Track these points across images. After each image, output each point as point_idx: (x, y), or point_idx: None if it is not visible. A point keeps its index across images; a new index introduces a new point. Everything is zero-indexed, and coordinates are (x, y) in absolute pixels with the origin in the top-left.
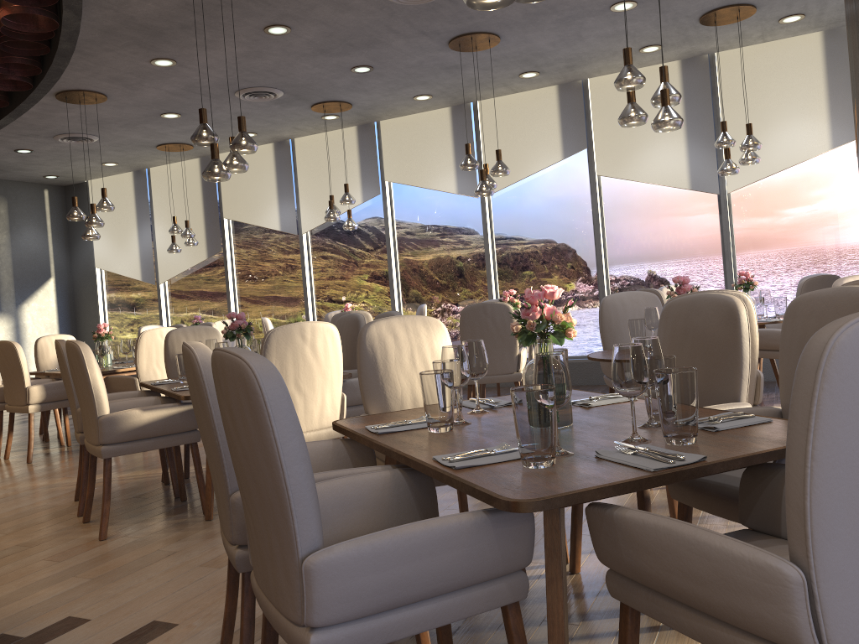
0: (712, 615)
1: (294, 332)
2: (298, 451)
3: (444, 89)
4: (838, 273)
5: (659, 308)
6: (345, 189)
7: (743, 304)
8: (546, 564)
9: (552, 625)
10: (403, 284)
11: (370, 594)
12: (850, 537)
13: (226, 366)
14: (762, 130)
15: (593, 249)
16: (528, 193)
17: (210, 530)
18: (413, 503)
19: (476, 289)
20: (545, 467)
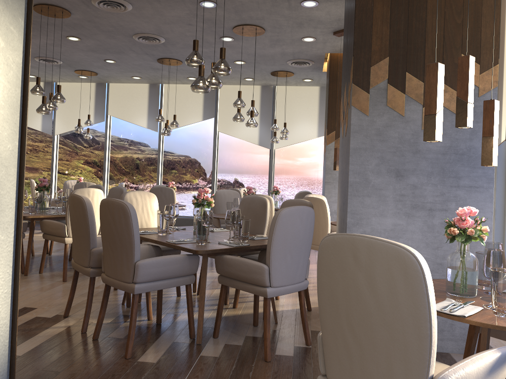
0: (246, 281)
1: (85, 192)
2: (138, 231)
3: (148, 76)
4: (314, 191)
5: (239, 198)
6: (88, 117)
7: (269, 201)
8: (201, 272)
9: (201, 290)
10: (110, 170)
11: (153, 274)
12: (279, 259)
13: (115, 204)
14: (291, 124)
15: (211, 166)
16: (183, 134)
17: (29, 279)
18: (155, 256)
19: (150, 178)
20: (204, 244)
